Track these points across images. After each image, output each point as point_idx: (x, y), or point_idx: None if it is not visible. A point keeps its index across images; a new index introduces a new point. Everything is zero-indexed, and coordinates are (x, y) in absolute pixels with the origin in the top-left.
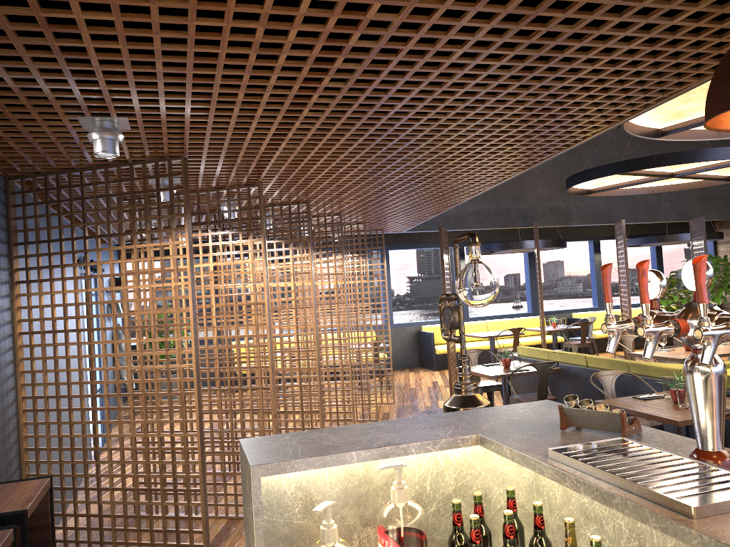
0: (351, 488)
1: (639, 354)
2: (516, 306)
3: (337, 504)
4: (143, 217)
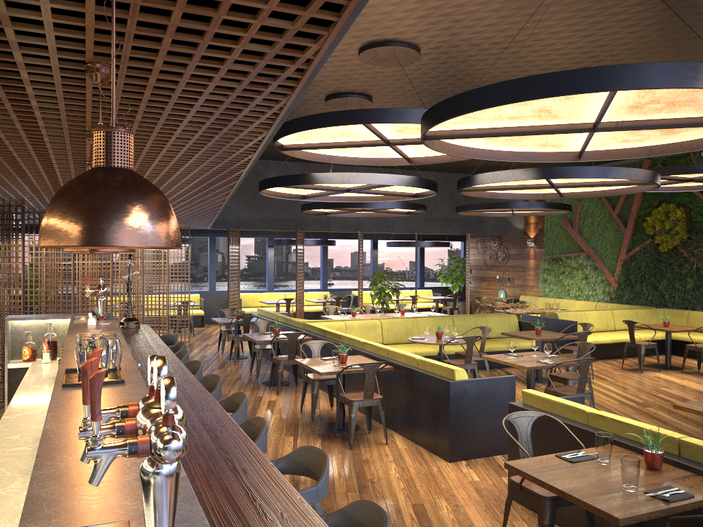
0: (41, 331)
1: (324, 316)
2: (329, 283)
3: (36, 334)
4: (2, 231)
